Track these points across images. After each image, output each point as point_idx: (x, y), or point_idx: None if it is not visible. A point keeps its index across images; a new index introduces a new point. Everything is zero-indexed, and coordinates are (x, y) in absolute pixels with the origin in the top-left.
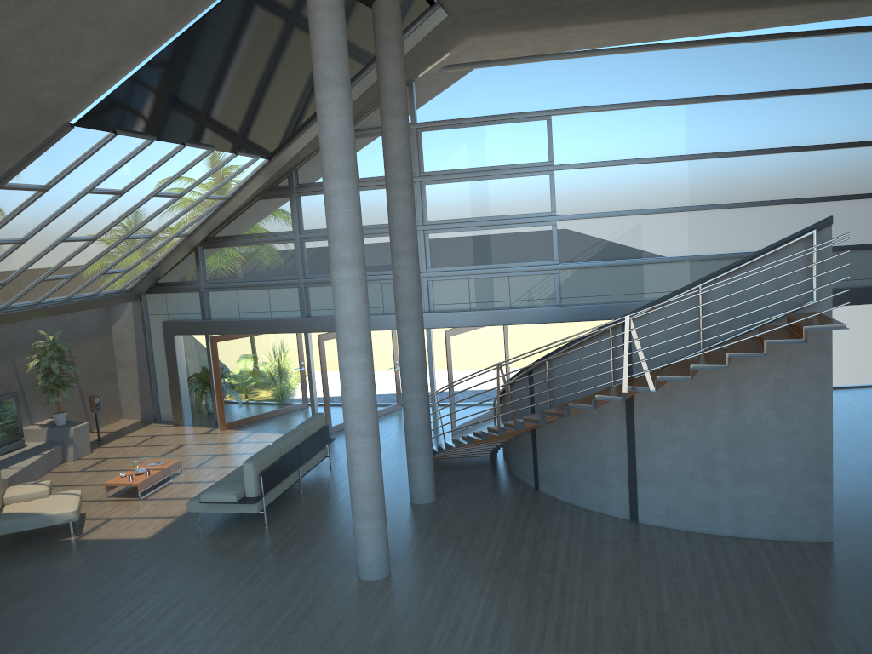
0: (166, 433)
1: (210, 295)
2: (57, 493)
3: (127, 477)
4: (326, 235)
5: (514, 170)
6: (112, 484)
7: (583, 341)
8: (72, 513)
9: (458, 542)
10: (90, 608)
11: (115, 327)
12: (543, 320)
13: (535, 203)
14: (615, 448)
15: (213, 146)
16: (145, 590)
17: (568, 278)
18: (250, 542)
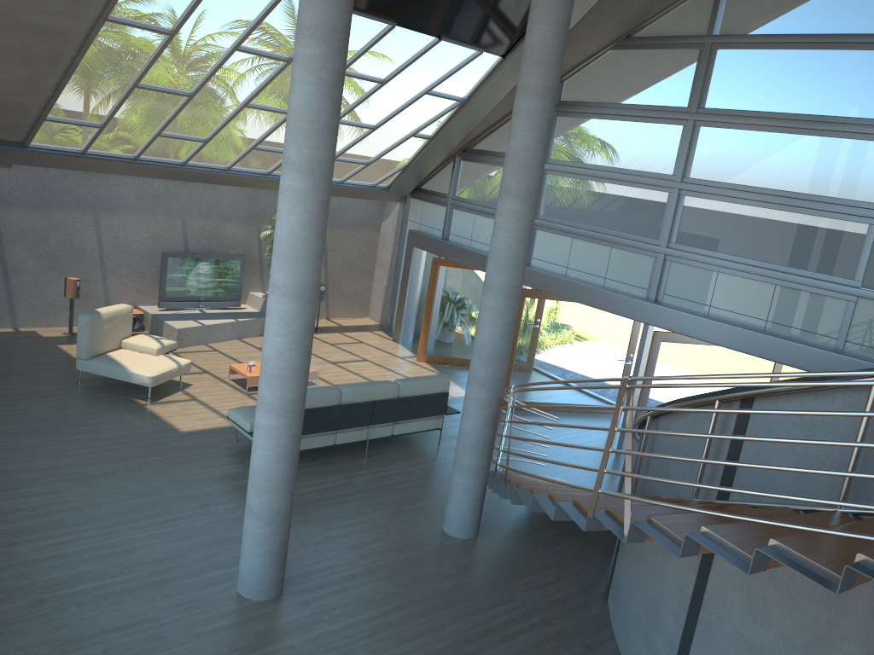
0: (373, 344)
1: (454, 213)
2: (168, 355)
3: (252, 367)
4: (569, 170)
5: (834, 126)
6: (233, 368)
7: (683, 406)
8: (147, 378)
9: (399, 609)
10: (29, 472)
11: (383, 225)
12: (800, 364)
13: (852, 184)
14: (675, 601)
15: (393, 20)
16: (86, 479)
17: (869, 313)
18: (235, 482)
